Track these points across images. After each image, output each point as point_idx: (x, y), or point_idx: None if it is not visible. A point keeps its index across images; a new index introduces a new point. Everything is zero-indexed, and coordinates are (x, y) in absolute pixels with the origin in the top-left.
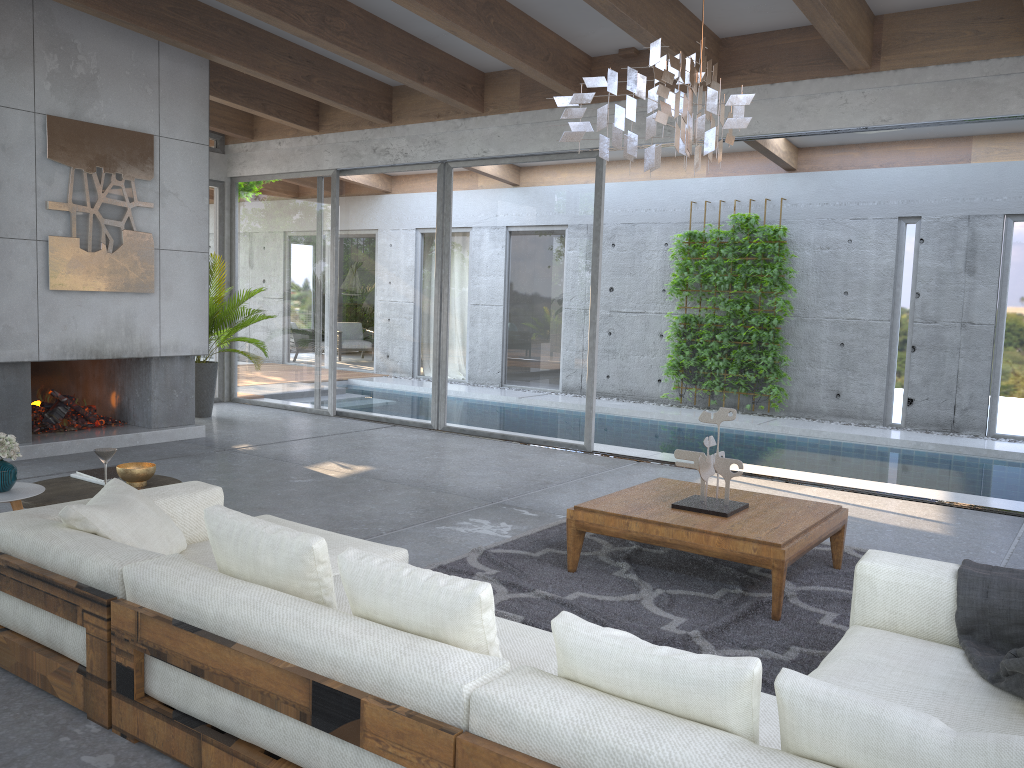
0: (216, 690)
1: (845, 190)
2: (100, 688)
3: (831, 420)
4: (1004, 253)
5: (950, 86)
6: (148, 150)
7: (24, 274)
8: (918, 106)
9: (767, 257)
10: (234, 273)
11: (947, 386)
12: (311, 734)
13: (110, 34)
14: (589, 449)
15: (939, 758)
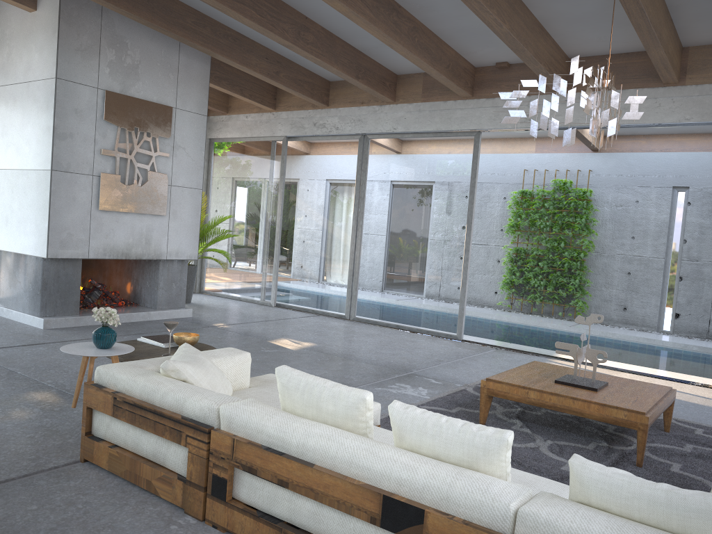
0: (296, 497)
1: (635, 166)
2: (197, 491)
3: (619, 326)
4: None
5: None
6: (168, 117)
7: (83, 198)
8: None
9: (578, 210)
10: (208, 204)
11: (704, 306)
12: (377, 533)
13: (149, 37)
14: (460, 338)
15: None
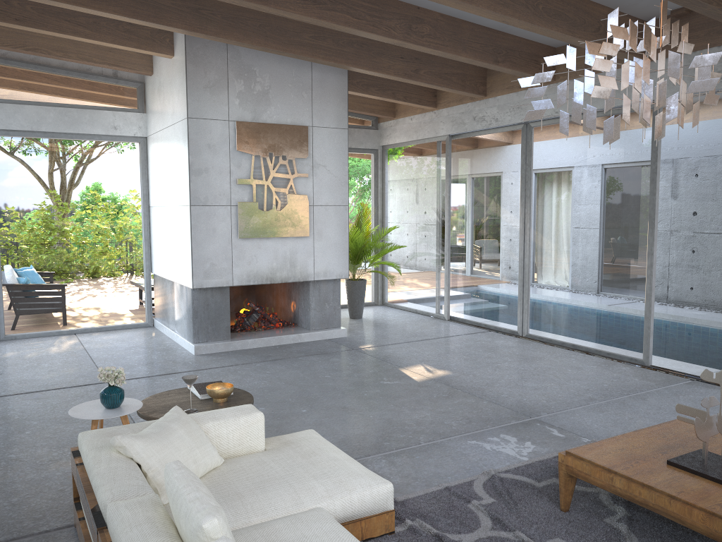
0: None
1: None
2: None
3: None
4: None
5: None
6: (304, 137)
7: (223, 228)
8: None
9: None
10: (384, 214)
11: None
12: None
13: (278, 60)
14: (647, 364)
15: None
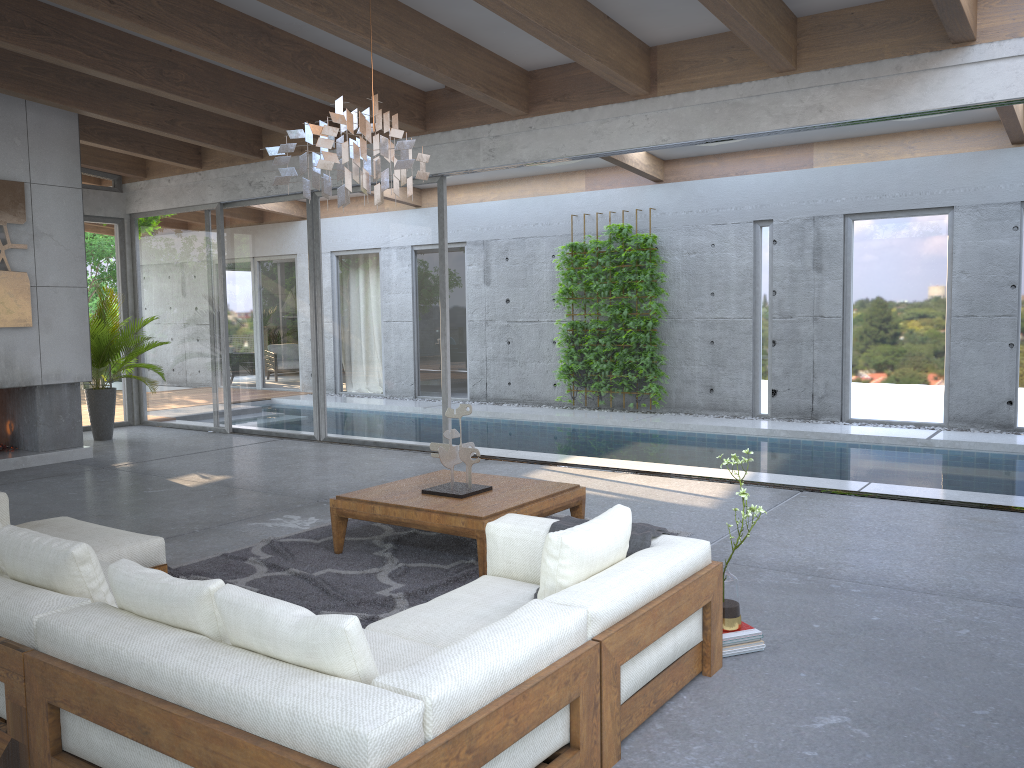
0: None
1: (706, 198)
2: None
3: (707, 414)
4: (846, 250)
5: (714, 107)
6: (19, 196)
7: None
8: (690, 126)
9: (639, 264)
10: (137, 303)
11: (805, 376)
12: None
13: None
14: None
15: (287, 633)
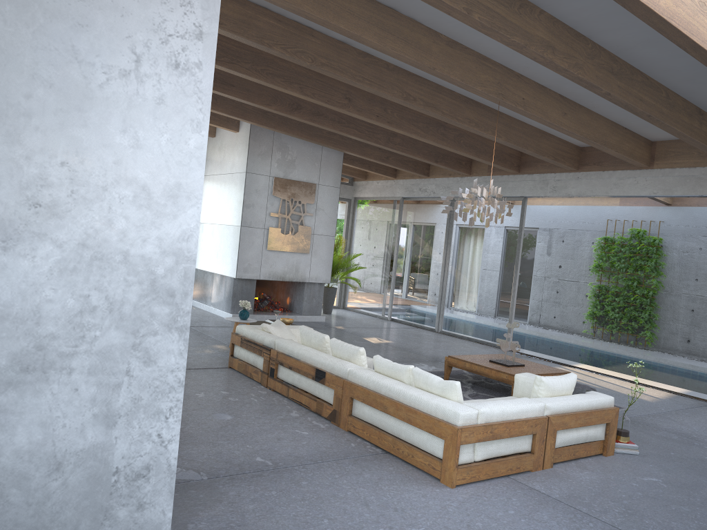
0: (294, 373)
1: (699, 218)
2: (265, 375)
3: (683, 356)
4: None
5: (686, 178)
6: (313, 190)
7: (258, 242)
8: (671, 187)
9: (648, 255)
10: (351, 244)
11: None
12: (315, 384)
13: (302, 142)
14: None
15: (435, 384)
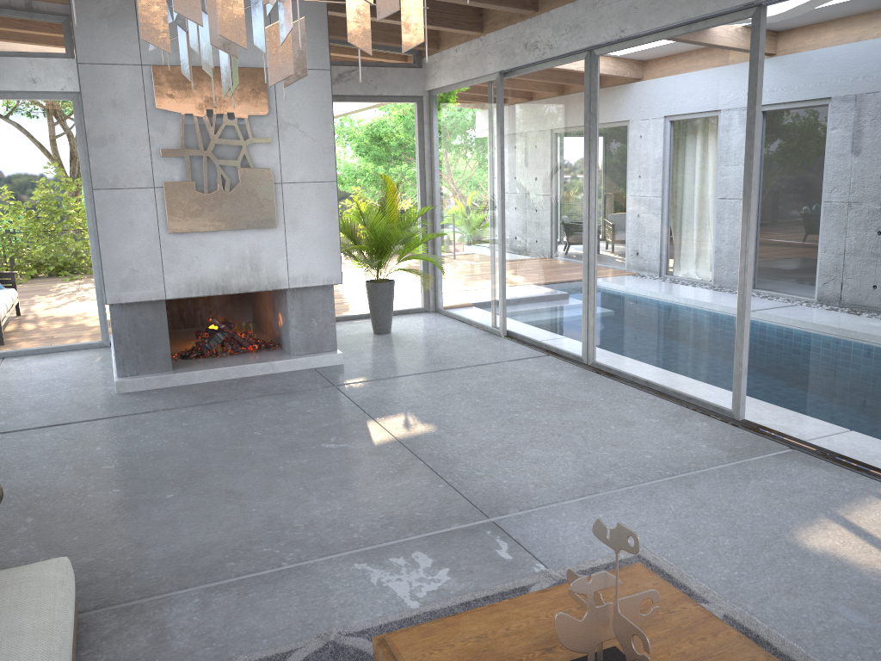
0: None
1: None
2: None
3: None
4: None
5: None
6: (260, 85)
7: (145, 220)
8: None
9: None
10: (434, 187)
11: None
12: None
13: None
14: (737, 417)
15: None
